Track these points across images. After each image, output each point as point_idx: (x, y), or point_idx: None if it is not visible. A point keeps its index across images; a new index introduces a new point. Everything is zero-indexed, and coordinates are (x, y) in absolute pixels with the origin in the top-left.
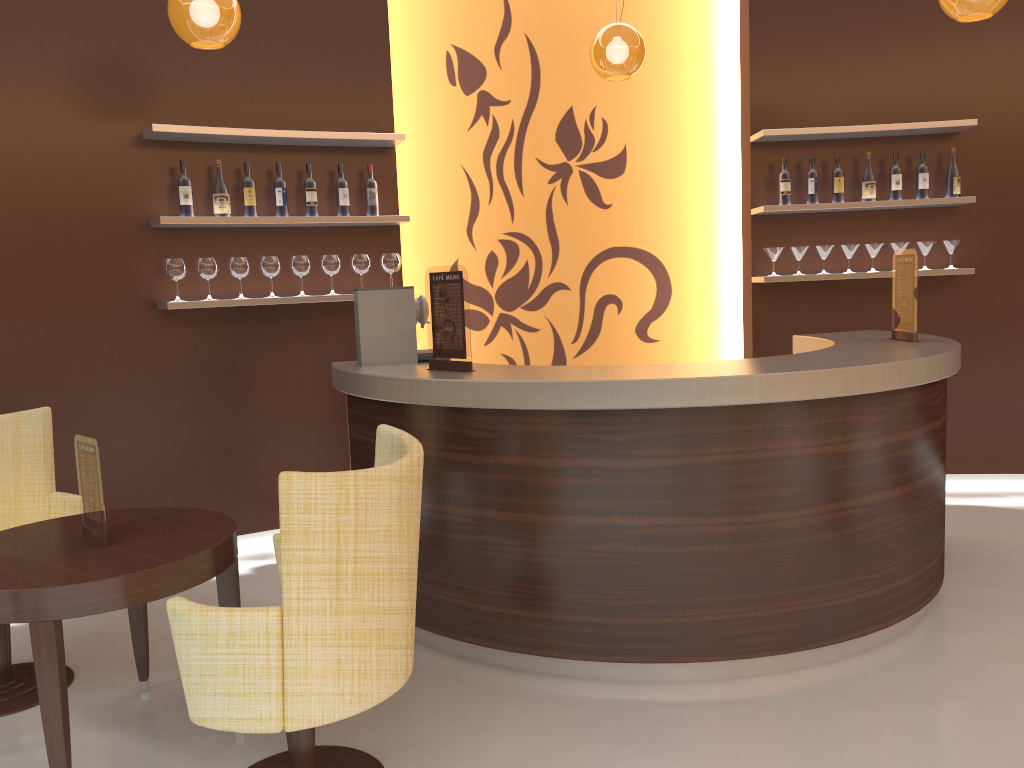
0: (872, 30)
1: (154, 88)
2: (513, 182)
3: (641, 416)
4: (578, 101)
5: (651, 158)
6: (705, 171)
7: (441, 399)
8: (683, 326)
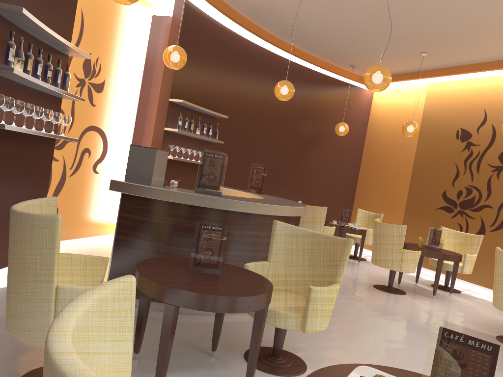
0: (204, 73)
1: None
2: None
3: (285, 218)
4: (93, 51)
5: (112, 88)
6: (126, 100)
7: (235, 208)
8: (108, 167)
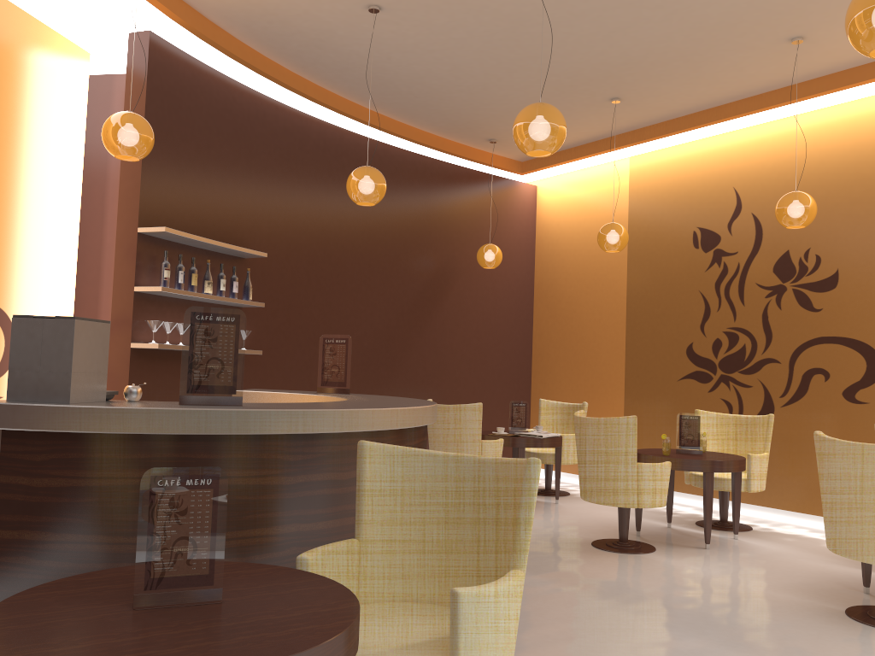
0: (207, 174)
1: None
2: None
3: (392, 434)
4: None
5: (12, 220)
6: (49, 243)
7: (272, 427)
8: None
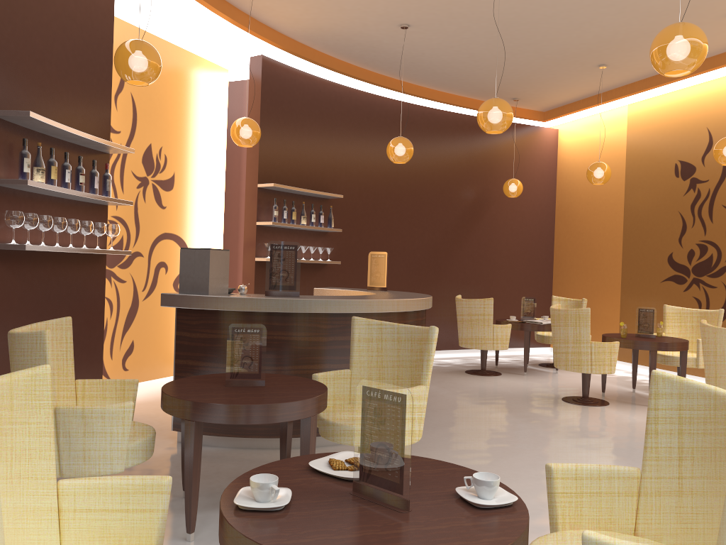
0: (302, 144)
1: (1, 79)
2: (119, 184)
3: (391, 315)
4: (154, 141)
5: (185, 183)
6: (207, 195)
7: (313, 309)
8: None
